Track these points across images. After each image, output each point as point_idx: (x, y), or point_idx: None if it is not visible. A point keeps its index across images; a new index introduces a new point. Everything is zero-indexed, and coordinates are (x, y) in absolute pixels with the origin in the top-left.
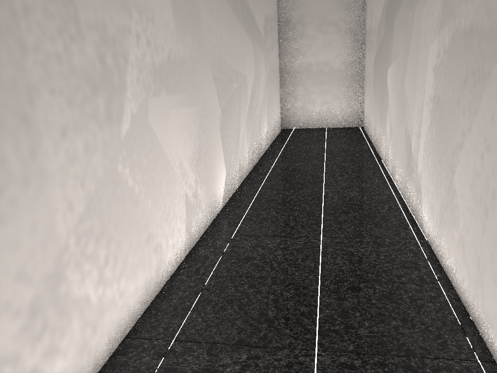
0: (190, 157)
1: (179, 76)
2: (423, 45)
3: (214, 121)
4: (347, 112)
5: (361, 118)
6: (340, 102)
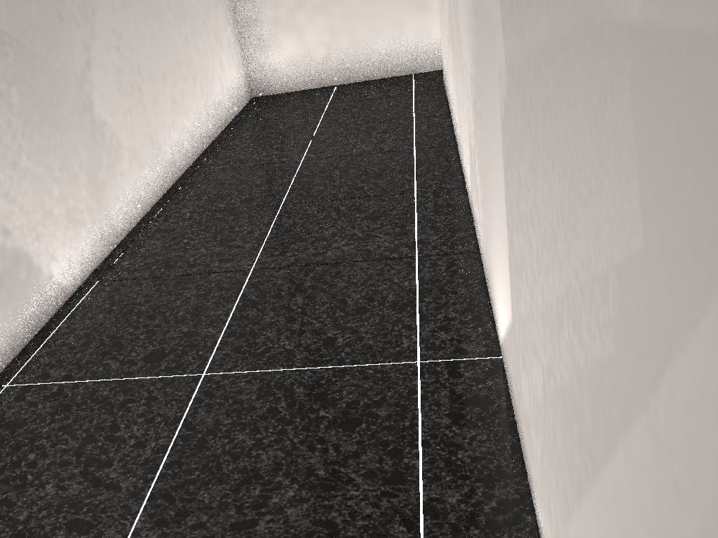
0: (470, 76)
1: None
2: None
3: (491, 67)
4: None
5: None
6: None
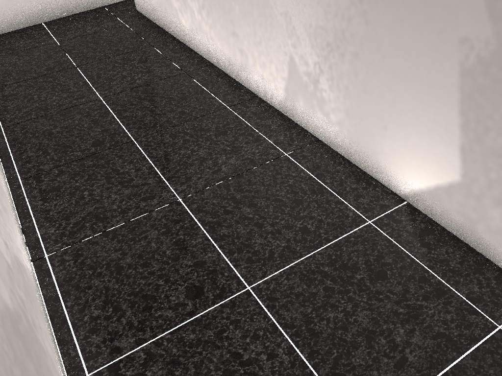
0: (309, 25)
1: None
2: None
3: (429, 32)
4: None
5: None
6: None
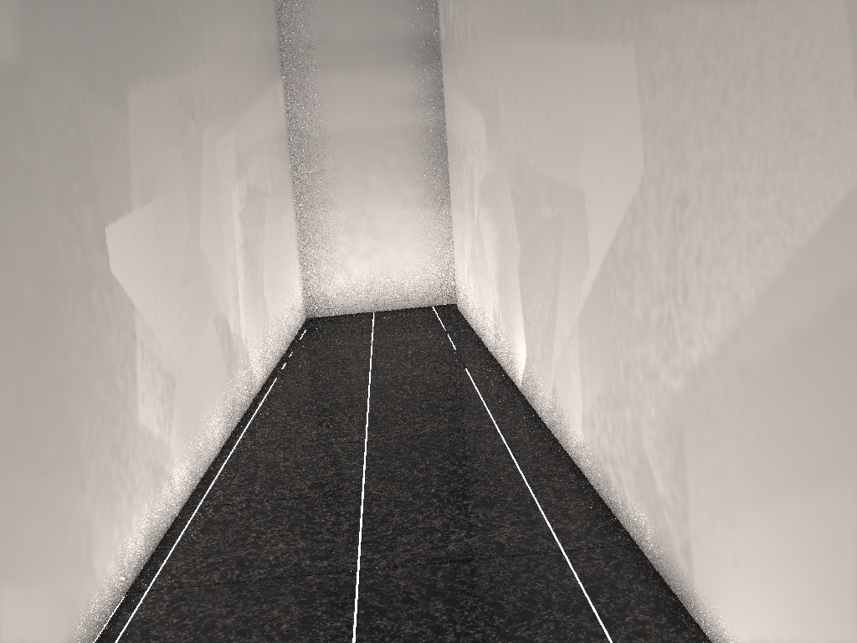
0: (495, 274)
1: (489, 191)
2: (224, 186)
3: (512, 255)
4: None
5: None
6: None
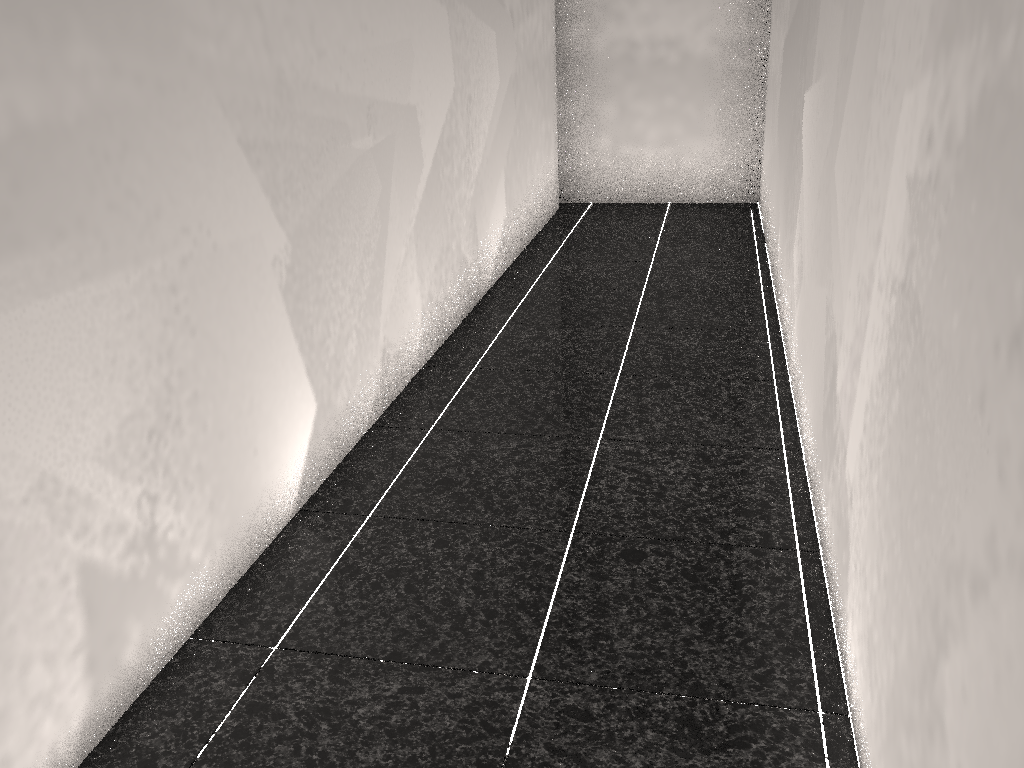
0: (106, 440)
1: (19, 193)
2: (887, 75)
3: (251, 278)
4: (721, 166)
5: (755, 181)
6: (706, 142)
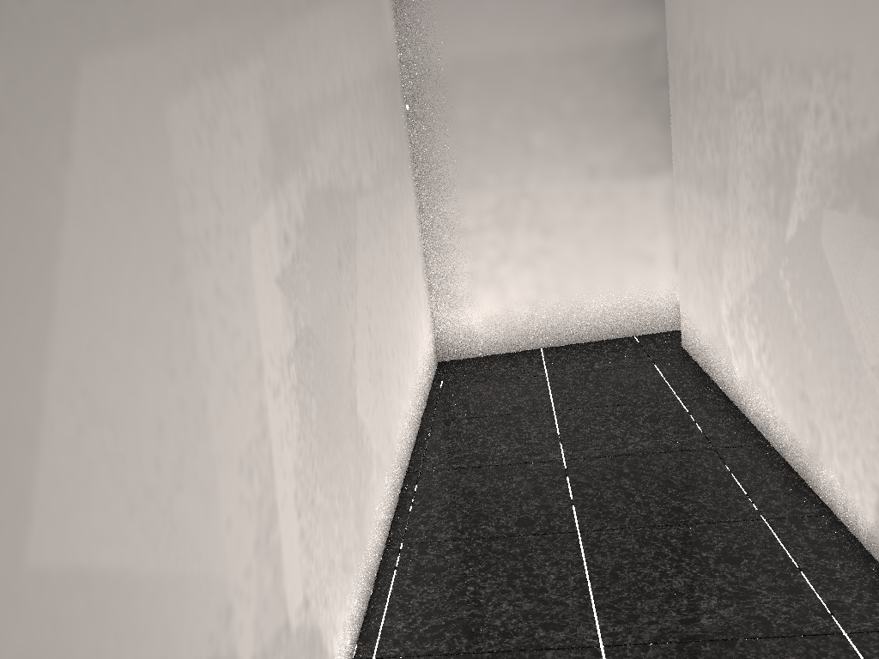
0: None
1: None
2: (212, 230)
3: None
4: None
5: None
6: None
